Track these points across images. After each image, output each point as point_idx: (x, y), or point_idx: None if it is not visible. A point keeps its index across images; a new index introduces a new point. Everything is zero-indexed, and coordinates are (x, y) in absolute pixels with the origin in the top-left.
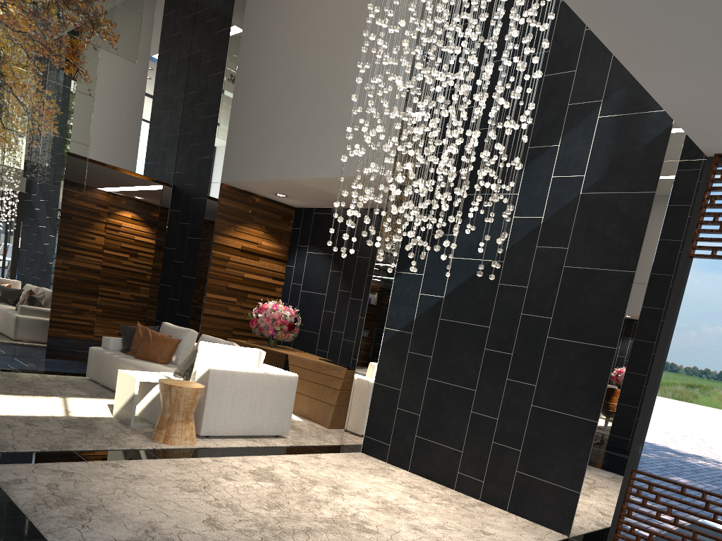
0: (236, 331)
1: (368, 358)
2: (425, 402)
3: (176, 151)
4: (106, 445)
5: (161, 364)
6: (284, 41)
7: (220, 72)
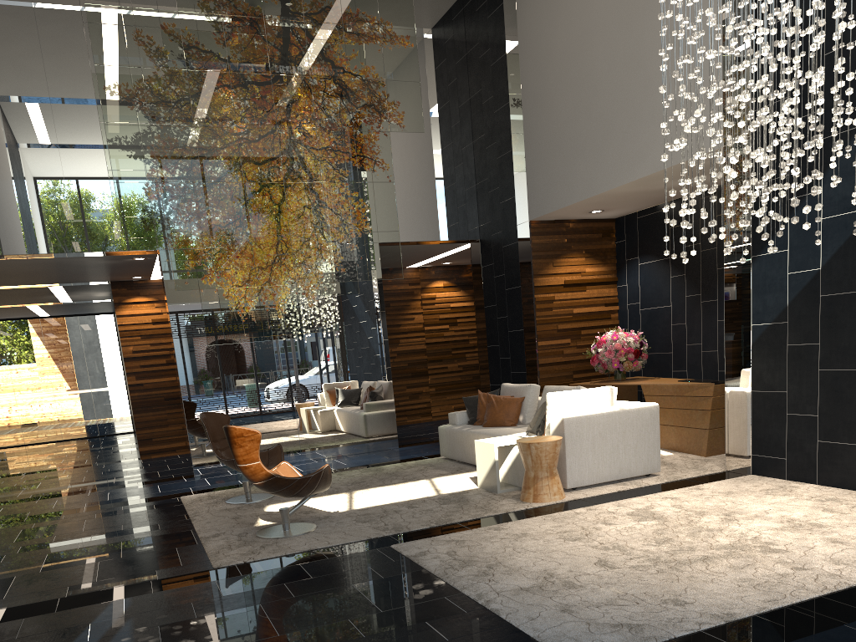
0: (576, 374)
1: (738, 365)
2: (822, 399)
3: (476, 203)
4: (482, 513)
5: (510, 427)
6: (566, 45)
7: (504, 105)
